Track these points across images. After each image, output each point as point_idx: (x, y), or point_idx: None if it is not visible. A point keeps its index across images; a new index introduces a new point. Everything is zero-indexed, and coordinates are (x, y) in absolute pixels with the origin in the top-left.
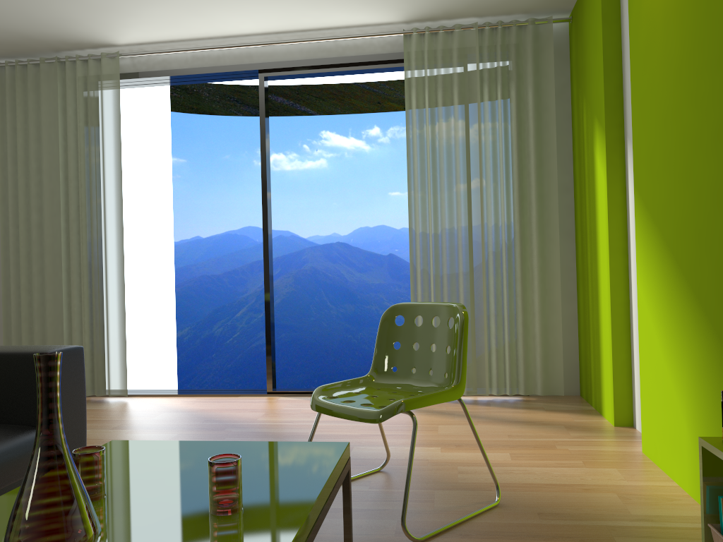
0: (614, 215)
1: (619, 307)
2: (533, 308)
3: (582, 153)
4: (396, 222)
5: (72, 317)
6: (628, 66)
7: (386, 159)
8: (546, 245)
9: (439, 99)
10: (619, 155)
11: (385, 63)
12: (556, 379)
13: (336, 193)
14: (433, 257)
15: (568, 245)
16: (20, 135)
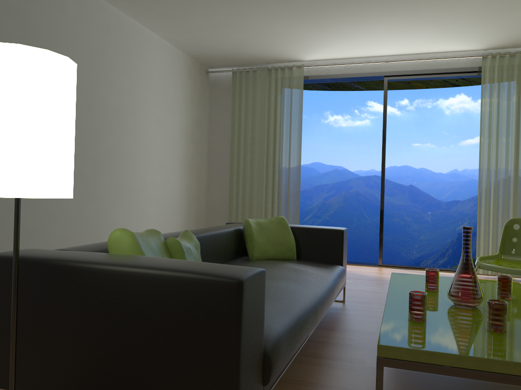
0: None
1: None
2: None
3: None
4: (416, 164)
5: (267, 213)
6: None
7: (411, 121)
8: None
9: (503, 96)
10: None
11: (465, 73)
12: None
13: (375, 142)
14: (494, 192)
15: None
16: (243, 110)
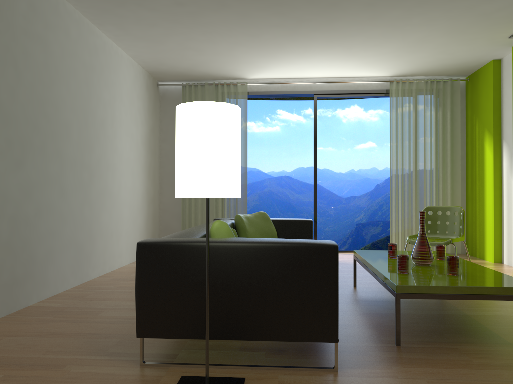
0: (496, 172)
1: (497, 212)
2: (447, 213)
3: (474, 142)
4: (320, 165)
5: (218, 212)
6: (505, 110)
7: None
8: (454, 184)
9: (405, 114)
10: (499, 147)
11: (376, 94)
12: (457, 246)
13: (284, 146)
14: (401, 188)
15: (462, 184)
16: None
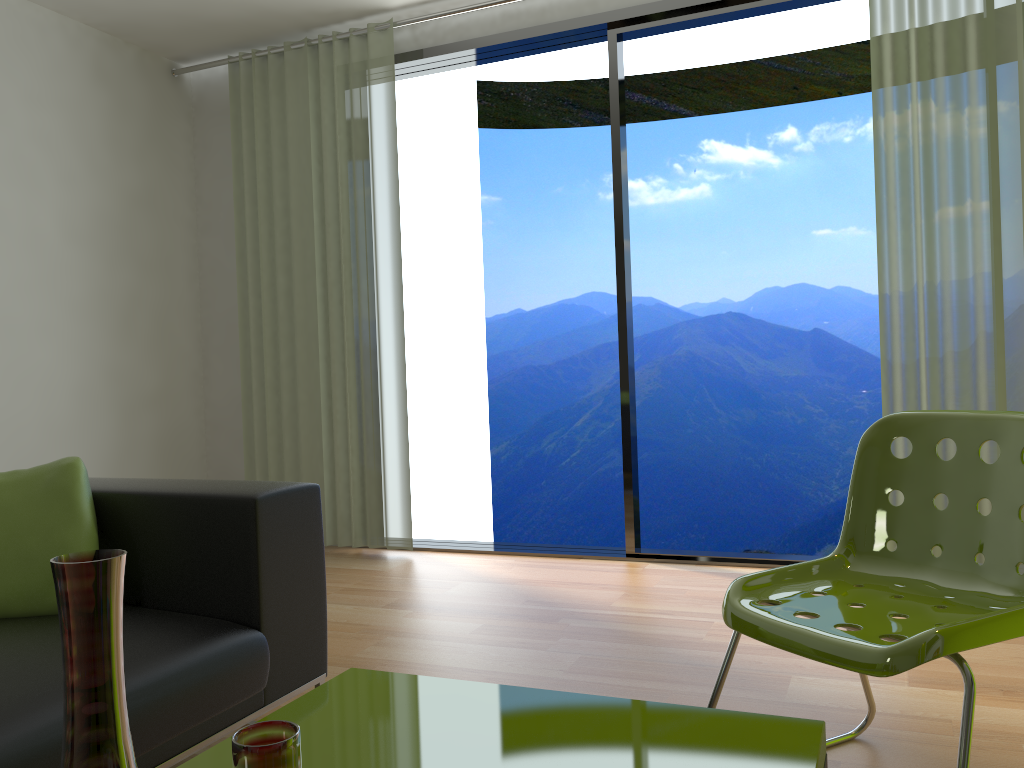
0: None
1: None
2: None
3: None
4: (825, 278)
5: (334, 428)
6: None
7: (808, 178)
8: None
9: (937, 36)
10: None
11: None
12: None
13: (726, 235)
14: (926, 327)
15: None
16: (260, 160)
